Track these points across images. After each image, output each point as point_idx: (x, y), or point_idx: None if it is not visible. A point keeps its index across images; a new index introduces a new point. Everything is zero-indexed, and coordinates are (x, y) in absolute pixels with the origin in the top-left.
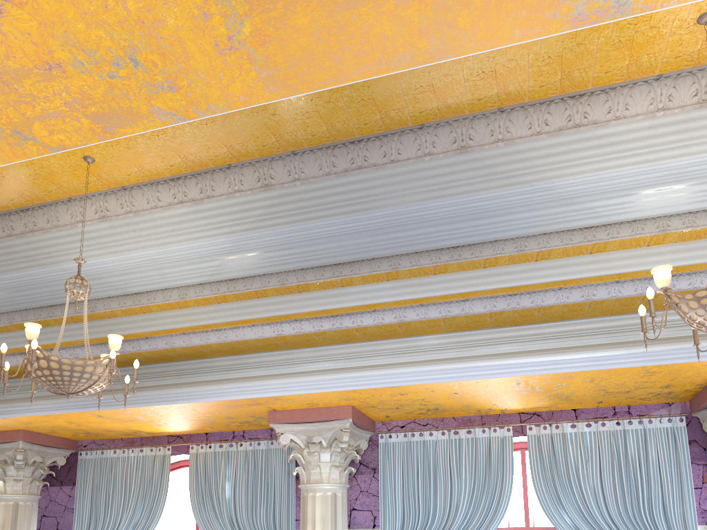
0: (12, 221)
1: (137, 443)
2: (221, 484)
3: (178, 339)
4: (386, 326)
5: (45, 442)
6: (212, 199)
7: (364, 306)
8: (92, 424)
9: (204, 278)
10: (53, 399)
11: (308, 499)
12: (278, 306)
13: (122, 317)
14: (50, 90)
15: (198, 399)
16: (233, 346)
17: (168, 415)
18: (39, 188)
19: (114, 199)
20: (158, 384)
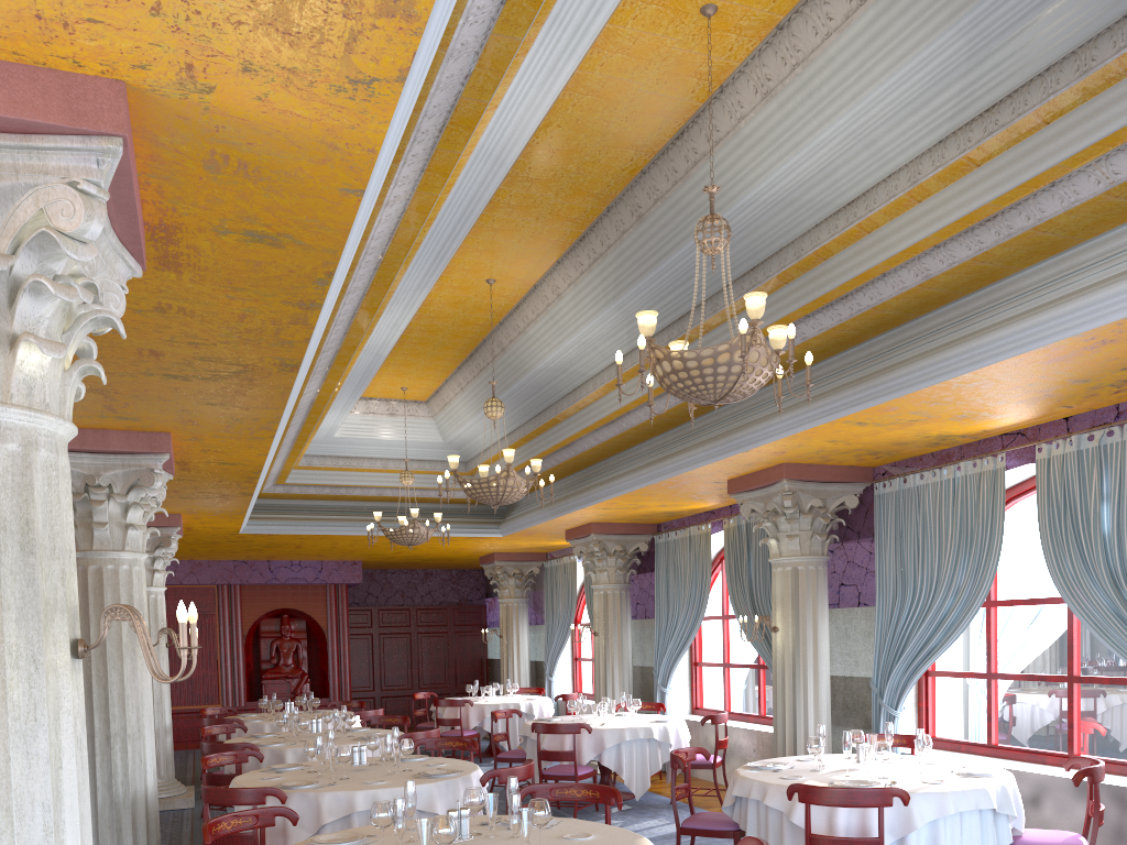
0: (671, 161)
1: (954, 457)
2: (1093, 509)
3: (931, 261)
4: None
5: (820, 477)
6: None
7: None
8: (864, 437)
9: (943, 128)
10: (791, 412)
11: None
12: (1088, 124)
13: (841, 253)
14: (317, 11)
15: (985, 360)
16: (1034, 239)
17: (960, 400)
18: (678, 93)
19: (771, 55)
20: (924, 349)
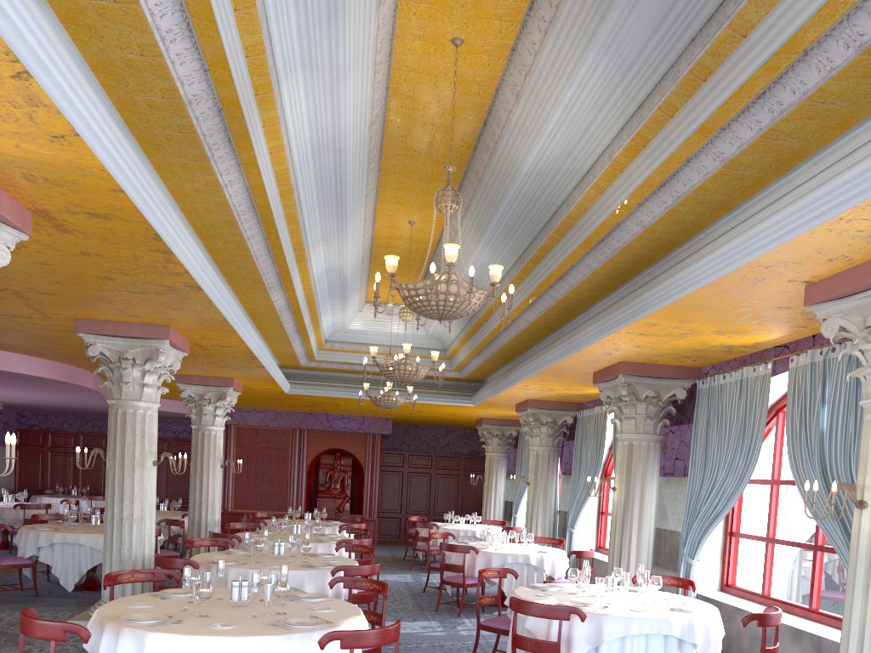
0: (485, 141)
1: (747, 363)
2: (816, 410)
3: (641, 215)
4: (853, 69)
5: (651, 374)
6: (560, 7)
7: (777, 55)
8: (660, 345)
9: (621, 119)
10: (595, 323)
11: (864, 426)
12: (689, 118)
13: (592, 207)
14: None
15: (682, 291)
16: (701, 200)
17: (700, 319)
18: (469, 95)
19: (513, 68)
20: (659, 280)
